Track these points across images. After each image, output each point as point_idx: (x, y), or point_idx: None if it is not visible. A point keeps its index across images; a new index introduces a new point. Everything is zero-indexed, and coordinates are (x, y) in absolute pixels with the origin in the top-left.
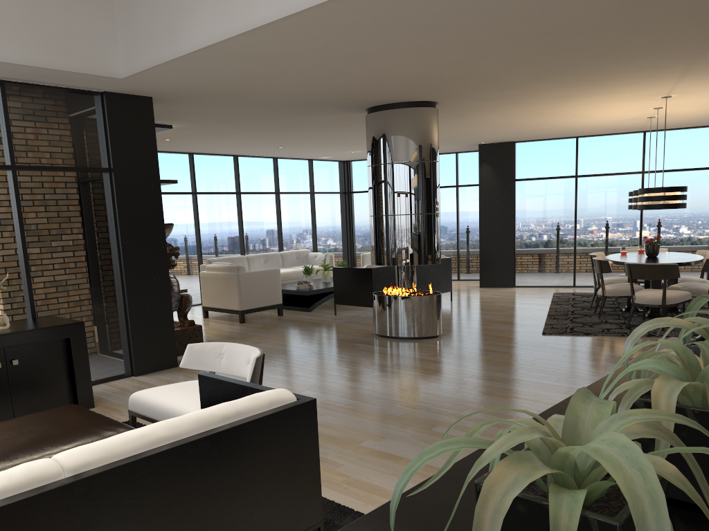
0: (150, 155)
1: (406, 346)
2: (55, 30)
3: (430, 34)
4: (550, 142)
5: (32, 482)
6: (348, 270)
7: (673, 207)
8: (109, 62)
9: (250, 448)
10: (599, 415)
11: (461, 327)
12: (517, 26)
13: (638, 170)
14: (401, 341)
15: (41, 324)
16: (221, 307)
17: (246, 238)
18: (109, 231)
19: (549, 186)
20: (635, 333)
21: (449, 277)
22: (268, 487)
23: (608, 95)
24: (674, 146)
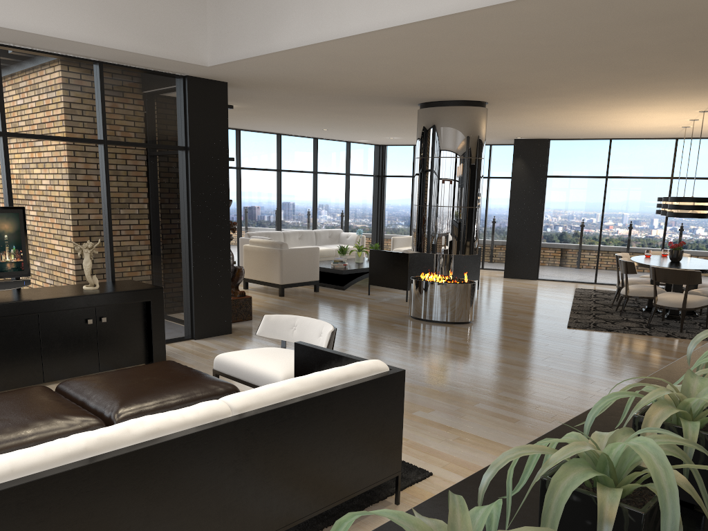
0: (222, 137)
1: (440, 329)
2: (156, 20)
3: (500, 50)
4: (584, 141)
5: (212, 417)
6: (385, 254)
7: (701, 216)
8: (198, 51)
9: (357, 405)
10: (701, 385)
11: (490, 315)
12: (581, 49)
13: (667, 175)
14: (436, 325)
15: (125, 287)
16: (262, 280)
17: (283, 214)
18: (181, 205)
19: (579, 184)
20: (697, 337)
21: (478, 266)
22: (366, 438)
23: (649, 107)
24: (704, 155)
